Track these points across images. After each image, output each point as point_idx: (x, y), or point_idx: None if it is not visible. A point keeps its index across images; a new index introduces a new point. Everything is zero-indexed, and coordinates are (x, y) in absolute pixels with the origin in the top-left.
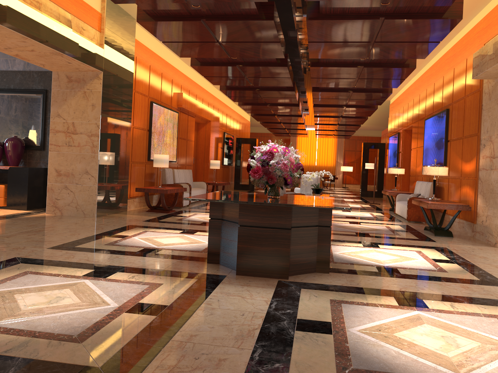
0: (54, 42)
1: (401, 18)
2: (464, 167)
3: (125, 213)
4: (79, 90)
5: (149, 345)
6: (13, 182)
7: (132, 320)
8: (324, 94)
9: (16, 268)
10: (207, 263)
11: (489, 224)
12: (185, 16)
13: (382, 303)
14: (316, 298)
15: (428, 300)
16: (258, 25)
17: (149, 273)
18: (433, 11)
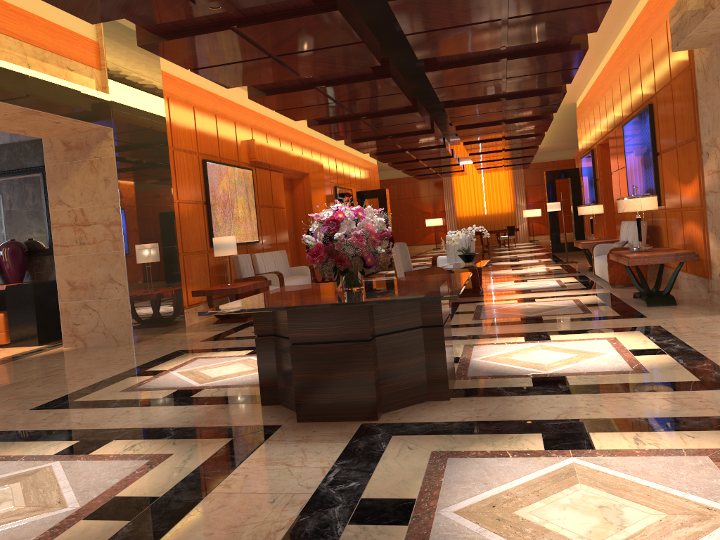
0: (21, 97)
1: None
2: (683, 193)
3: (180, 331)
4: (83, 160)
5: None
6: (14, 308)
7: (85, 535)
8: (464, 109)
9: None
10: (262, 405)
11: None
12: (206, 26)
13: (518, 449)
14: (410, 453)
15: (599, 433)
16: (319, 21)
17: (161, 436)
18: None
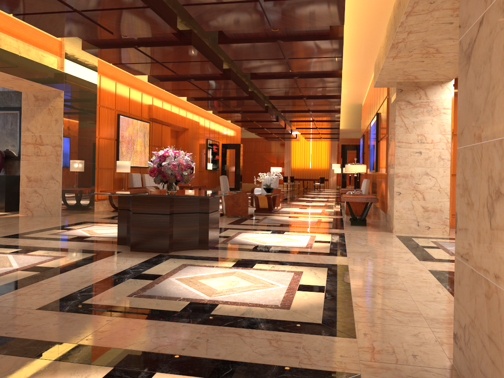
0: (13, 70)
1: (294, 40)
2: (382, 165)
3: (90, 213)
4: (44, 107)
5: (18, 285)
6: None
7: (20, 274)
8: (282, 101)
9: None
10: (117, 244)
11: (390, 213)
12: (120, 44)
13: (220, 265)
14: (173, 263)
15: (260, 264)
16: (182, 49)
17: (63, 251)
18: (319, 34)
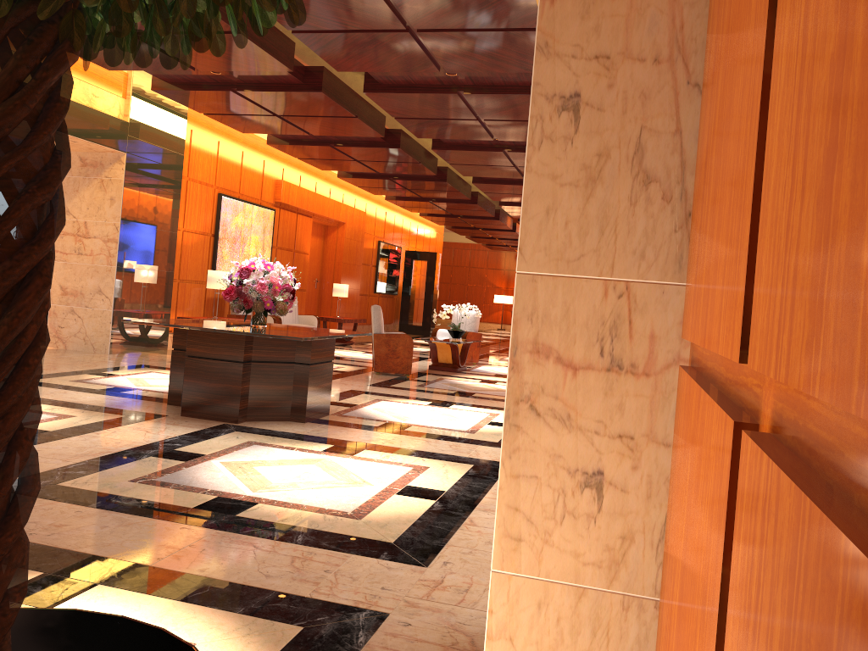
0: None
1: (485, 92)
2: None
3: (158, 352)
4: (94, 177)
5: None
6: None
7: None
8: (494, 187)
9: None
10: (168, 404)
11: None
12: (211, 84)
13: (305, 448)
14: (234, 439)
15: (370, 451)
16: (308, 97)
17: (77, 407)
18: (524, 84)
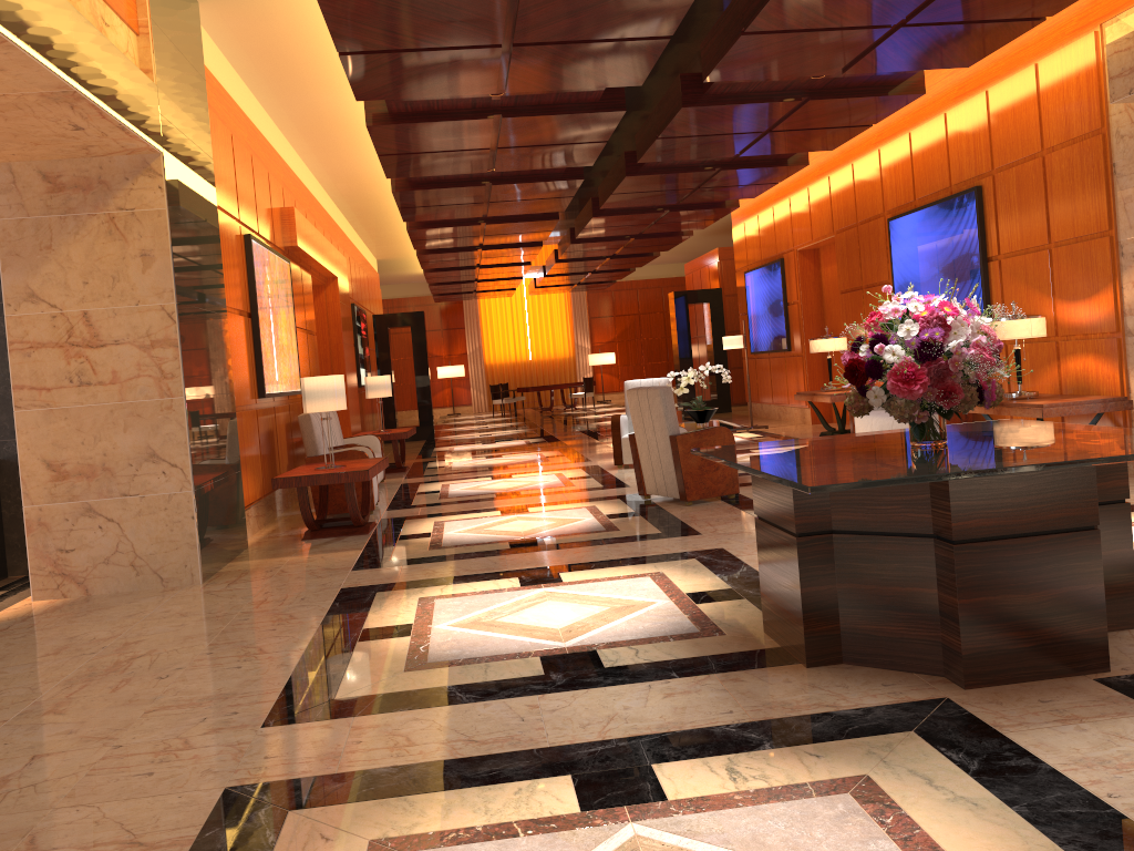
0: (65, 60)
1: None
2: (1066, 314)
3: (259, 556)
4: (90, 213)
5: None
6: None
7: None
8: (650, 181)
9: (314, 838)
10: (809, 667)
11: None
12: None
13: None
14: None
15: None
16: None
17: (748, 745)
18: None
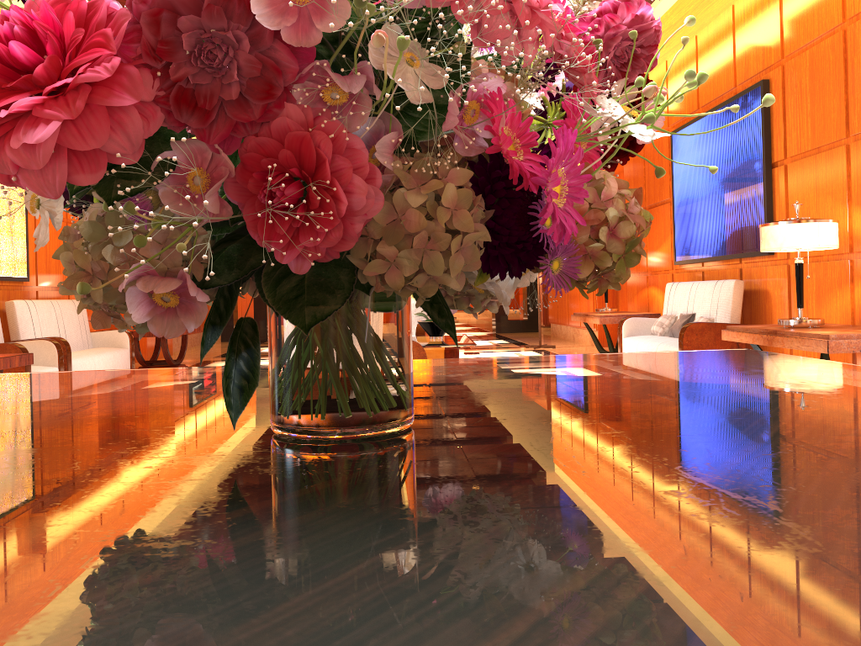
0: None
1: None
2: None
3: None
4: None
5: None
6: None
7: None
8: None
9: None
10: None
11: None
12: None
13: None
14: None
15: None
16: None
17: None
18: None
